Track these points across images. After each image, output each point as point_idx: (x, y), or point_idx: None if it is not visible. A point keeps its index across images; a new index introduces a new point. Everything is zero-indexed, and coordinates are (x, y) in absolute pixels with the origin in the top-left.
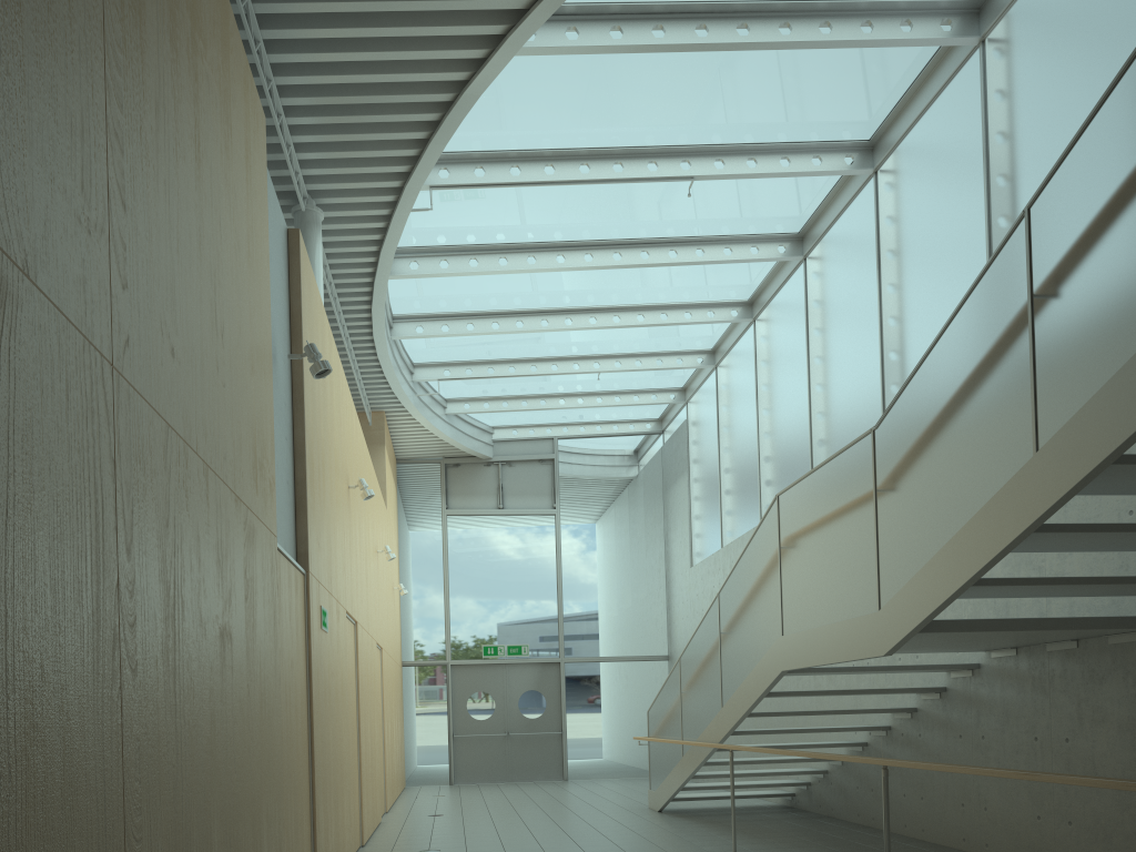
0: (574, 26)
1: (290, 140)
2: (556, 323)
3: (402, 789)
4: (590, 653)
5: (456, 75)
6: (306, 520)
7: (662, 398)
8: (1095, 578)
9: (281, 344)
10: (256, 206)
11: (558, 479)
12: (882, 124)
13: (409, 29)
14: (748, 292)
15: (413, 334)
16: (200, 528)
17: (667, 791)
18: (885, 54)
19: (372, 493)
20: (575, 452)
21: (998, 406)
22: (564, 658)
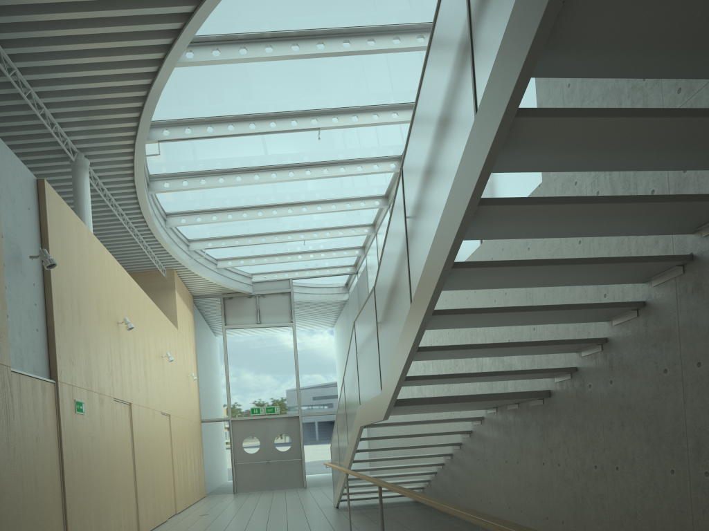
0: (217, 47)
1: (54, 121)
2: (267, 213)
3: (200, 498)
4: (317, 410)
5: (143, 81)
6: (55, 351)
7: (350, 253)
8: (485, 373)
9: (28, 249)
10: None
11: (293, 304)
12: None
13: (104, 58)
14: (383, 190)
15: (179, 223)
16: None
17: (337, 495)
18: (417, 54)
19: (132, 326)
20: (303, 287)
21: (401, 279)
22: (301, 413)
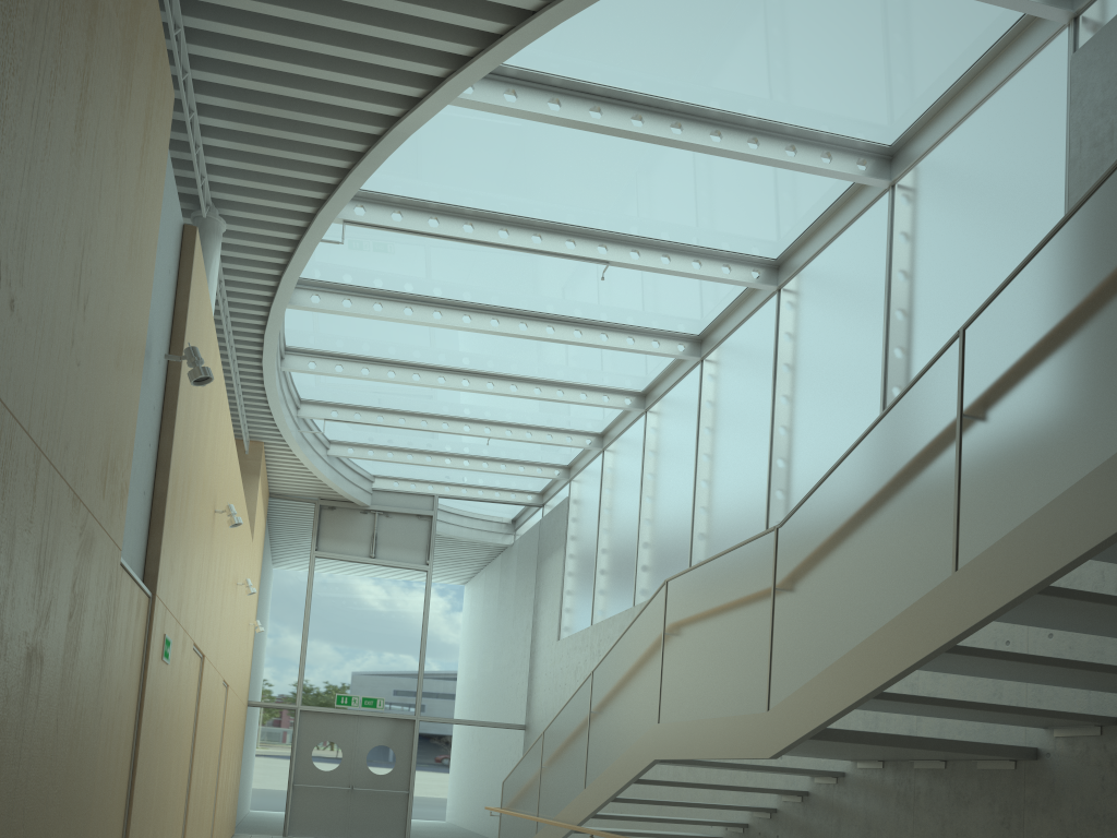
0: (513, 89)
1: (199, 140)
2: (453, 382)
3: (230, 836)
4: (447, 714)
5: (388, 110)
6: (161, 538)
7: (547, 473)
8: (985, 704)
9: (158, 342)
10: (150, 183)
11: (434, 537)
12: (790, 247)
13: (346, 50)
14: (643, 383)
15: (304, 368)
16: (18, 524)
17: None
18: (803, 181)
19: (240, 521)
20: (454, 512)
21: (917, 520)
22: (419, 716)
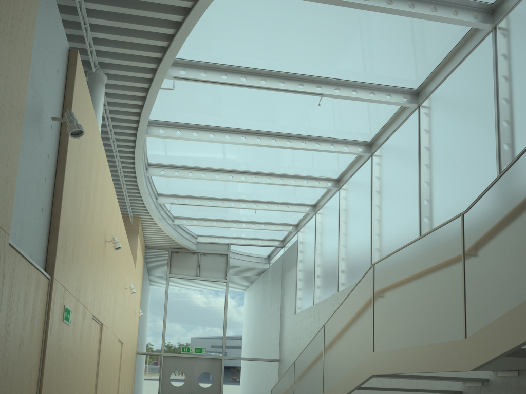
0: None
1: (86, 20)
2: (236, 177)
3: None
4: (238, 355)
5: None
6: (56, 241)
7: (286, 228)
8: None
9: (49, 112)
10: None
11: (229, 264)
12: (425, 80)
13: None
14: (337, 173)
15: (158, 174)
16: None
17: None
18: (437, 33)
19: (119, 246)
20: (238, 252)
21: None
22: (224, 356)
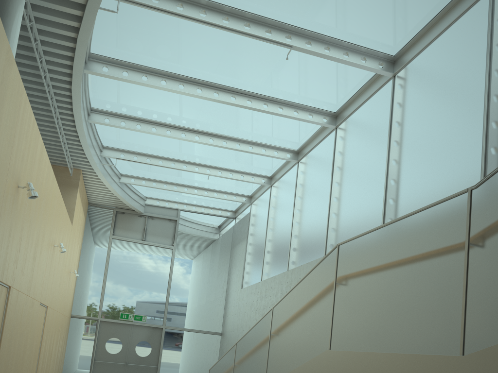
0: None
1: None
2: (190, 137)
3: None
4: (180, 326)
5: None
6: None
7: (239, 199)
8: None
9: None
10: None
11: (177, 231)
12: (405, 46)
13: None
14: (298, 145)
15: (102, 122)
16: None
17: None
18: None
19: (36, 194)
20: (188, 219)
21: None
22: (165, 326)
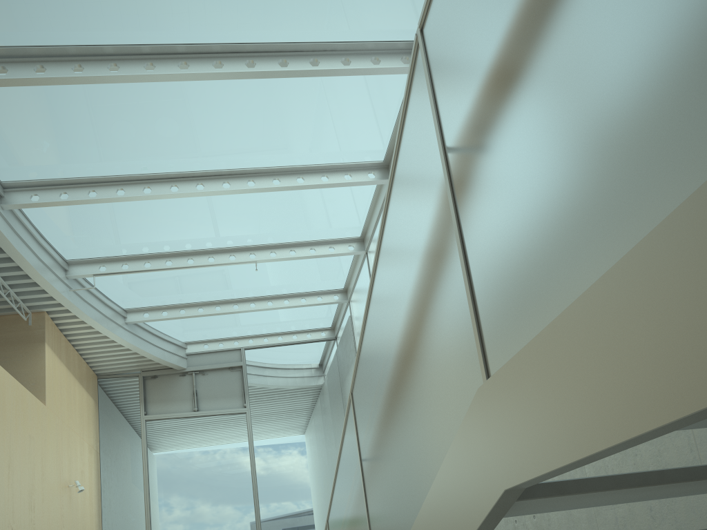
0: None
1: None
2: (187, 188)
3: None
4: None
5: None
6: None
7: (327, 299)
8: None
9: None
10: None
11: (247, 382)
12: None
13: None
14: (381, 149)
15: (27, 202)
16: None
17: None
18: None
19: None
20: (260, 359)
21: None
22: None
